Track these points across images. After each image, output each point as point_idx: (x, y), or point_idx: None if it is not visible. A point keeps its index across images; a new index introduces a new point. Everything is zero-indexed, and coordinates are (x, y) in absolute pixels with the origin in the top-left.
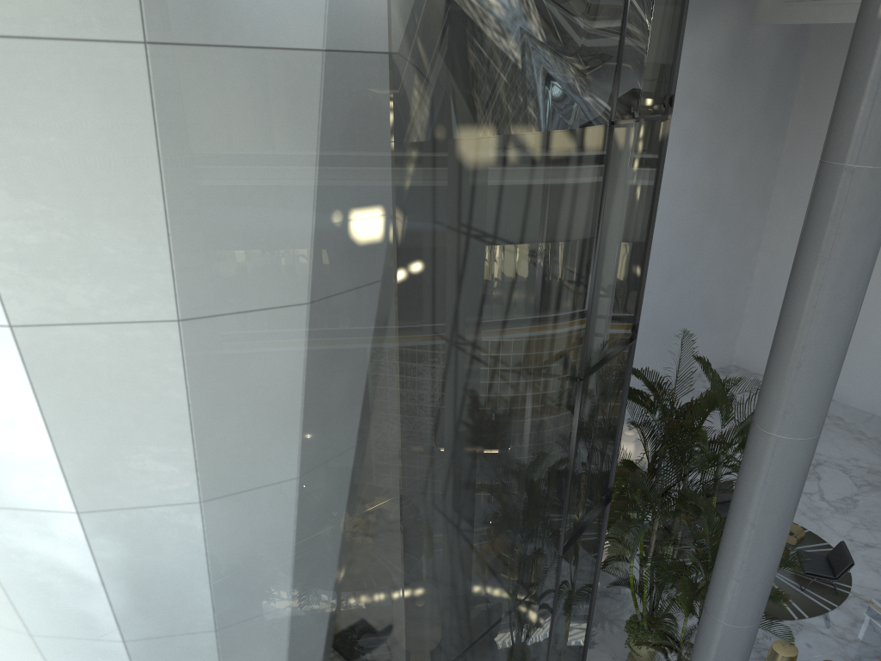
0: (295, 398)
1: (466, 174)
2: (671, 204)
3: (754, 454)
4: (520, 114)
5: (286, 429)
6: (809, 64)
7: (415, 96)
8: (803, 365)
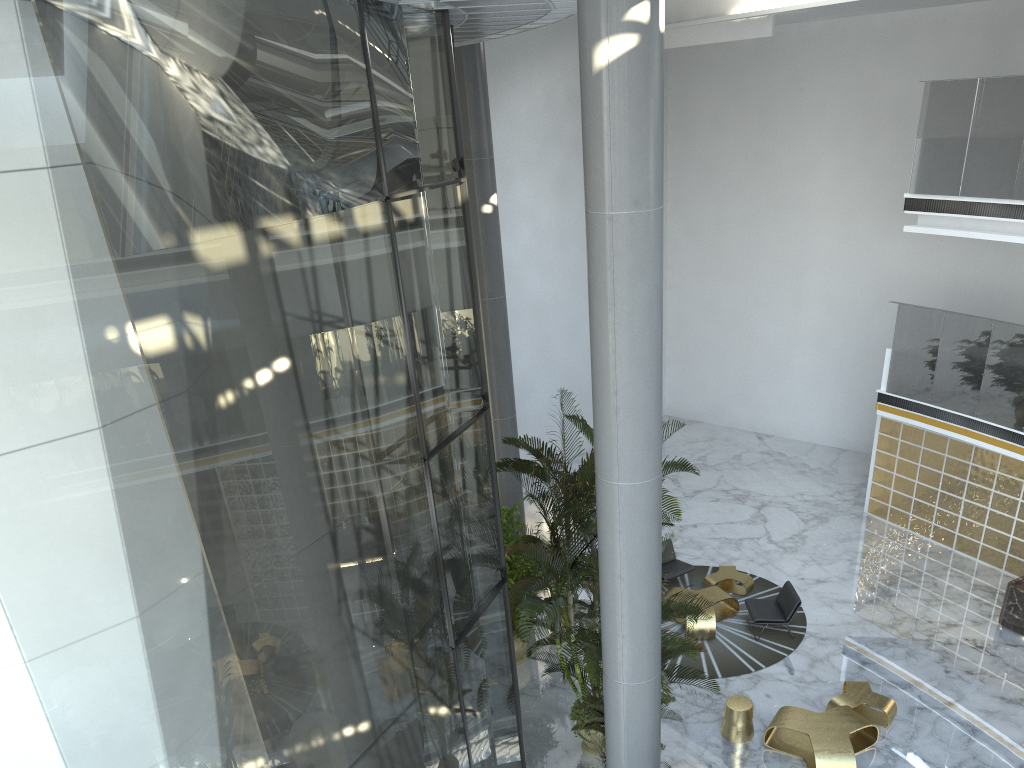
0: (61, 528)
1: (212, 275)
2: (558, 255)
3: (603, 505)
4: (264, 208)
5: (59, 561)
6: (674, 89)
7: (127, 210)
8: (621, 409)
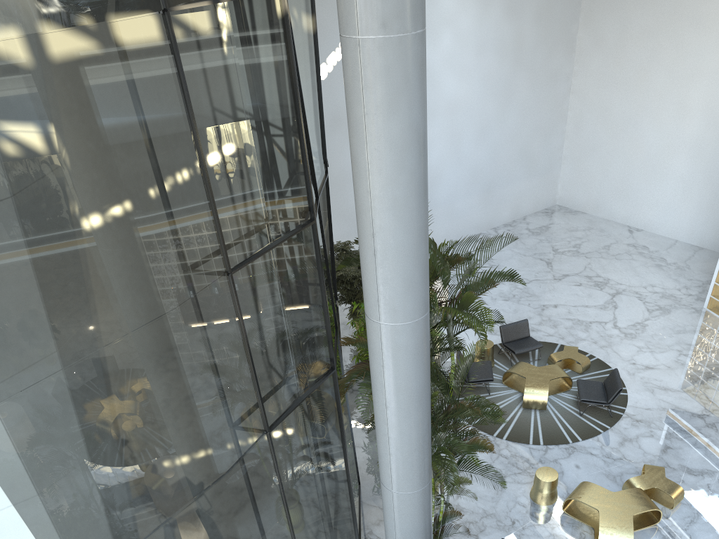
0: None
1: None
2: (475, 60)
3: (369, 339)
4: None
5: None
6: None
7: None
8: (379, 252)
